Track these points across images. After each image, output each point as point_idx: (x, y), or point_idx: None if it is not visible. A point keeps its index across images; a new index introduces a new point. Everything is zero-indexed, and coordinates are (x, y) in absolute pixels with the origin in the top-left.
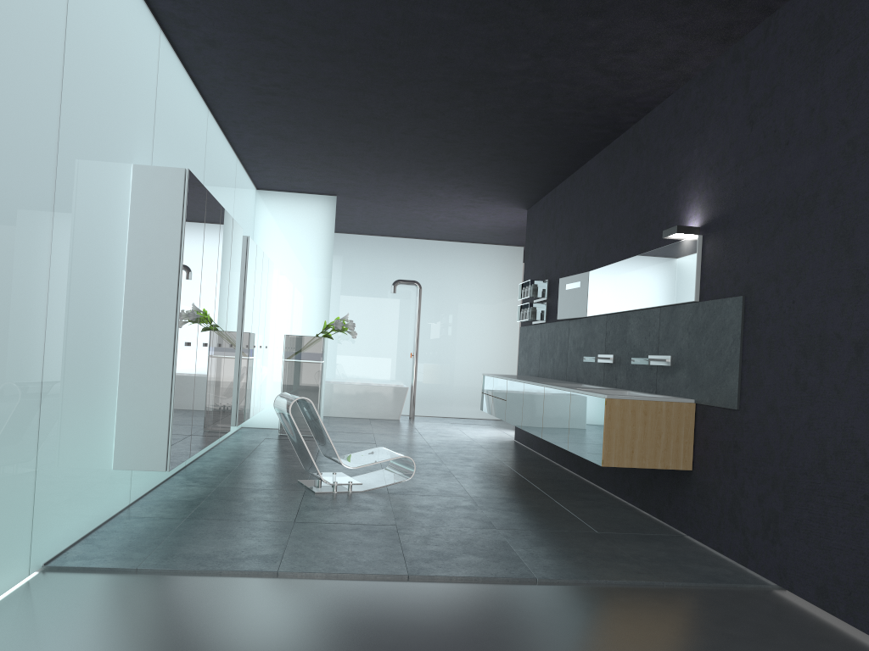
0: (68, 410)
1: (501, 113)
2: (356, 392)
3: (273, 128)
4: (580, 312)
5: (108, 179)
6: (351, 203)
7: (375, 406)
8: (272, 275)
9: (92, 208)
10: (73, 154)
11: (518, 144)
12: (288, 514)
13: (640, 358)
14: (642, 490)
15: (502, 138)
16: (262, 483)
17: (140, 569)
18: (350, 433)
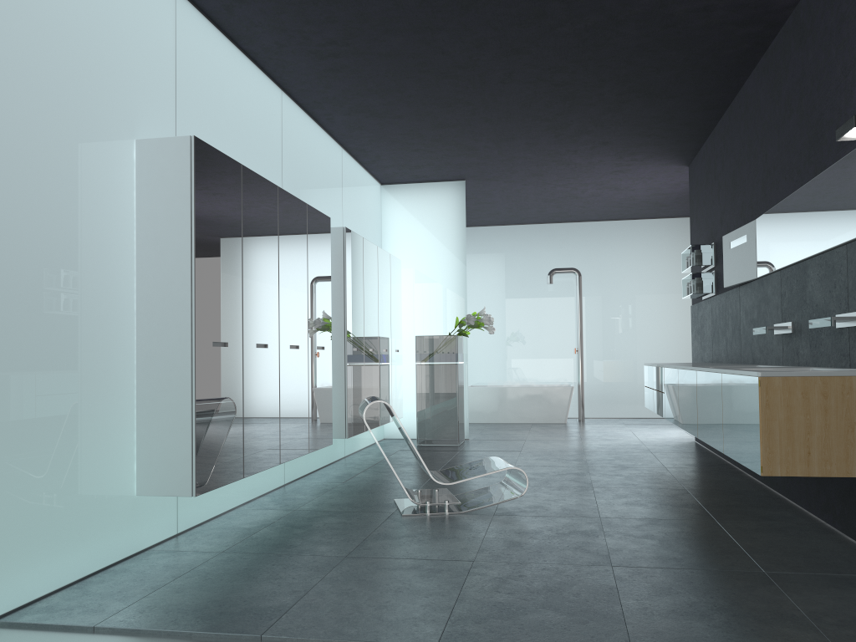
0: (28, 428)
1: (607, 28)
2: (516, 395)
3: (359, 103)
4: (748, 273)
5: (84, 153)
6: (485, 188)
7: (537, 409)
8: (400, 272)
9: (53, 186)
10: (2, 118)
11: (645, 72)
12: (348, 545)
13: (819, 318)
14: (844, 506)
15: (622, 67)
16: (351, 504)
17: (97, 627)
18: (499, 440)
